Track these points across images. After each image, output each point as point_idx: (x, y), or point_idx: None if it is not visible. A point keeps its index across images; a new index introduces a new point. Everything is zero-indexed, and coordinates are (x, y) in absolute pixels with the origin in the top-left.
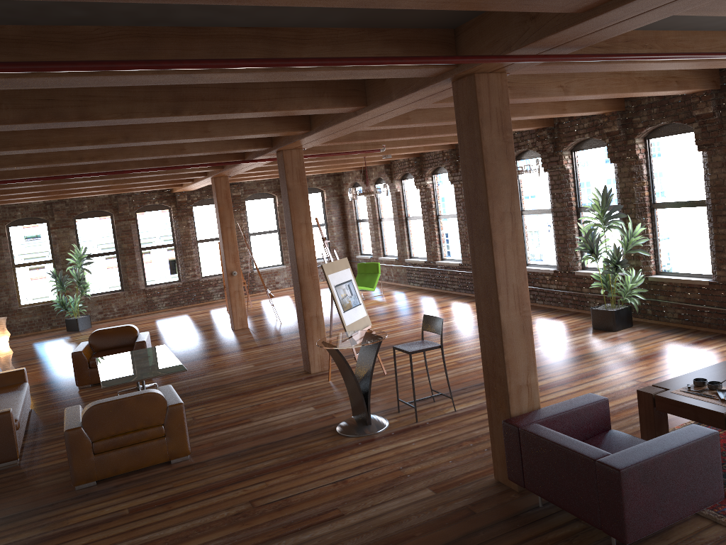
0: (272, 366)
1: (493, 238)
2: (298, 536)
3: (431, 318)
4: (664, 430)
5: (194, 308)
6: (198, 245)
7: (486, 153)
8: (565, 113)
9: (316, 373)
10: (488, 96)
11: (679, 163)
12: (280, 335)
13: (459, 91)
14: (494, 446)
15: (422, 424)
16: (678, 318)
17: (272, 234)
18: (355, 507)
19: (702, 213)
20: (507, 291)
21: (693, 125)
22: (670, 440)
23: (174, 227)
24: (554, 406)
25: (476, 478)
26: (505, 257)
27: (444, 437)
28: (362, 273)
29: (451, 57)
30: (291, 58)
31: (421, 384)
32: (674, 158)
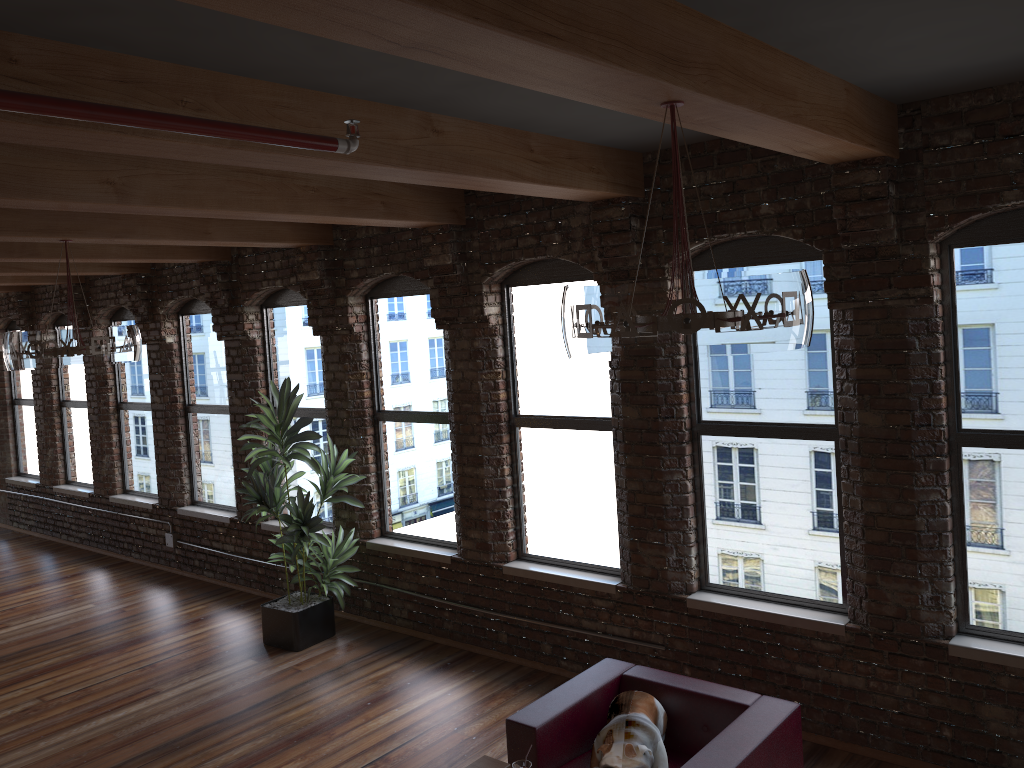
0: None
1: None
2: None
3: None
4: None
5: None
6: None
7: None
8: (208, 239)
9: None
10: None
11: (415, 345)
12: None
13: None
14: None
15: None
16: (409, 619)
17: None
18: None
19: (446, 436)
20: None
21: (429, 284)
22: None
23: None
24: None
25: None
26: None
27: None
28: None
29: None
30: None
31: None
32: (408, 336)
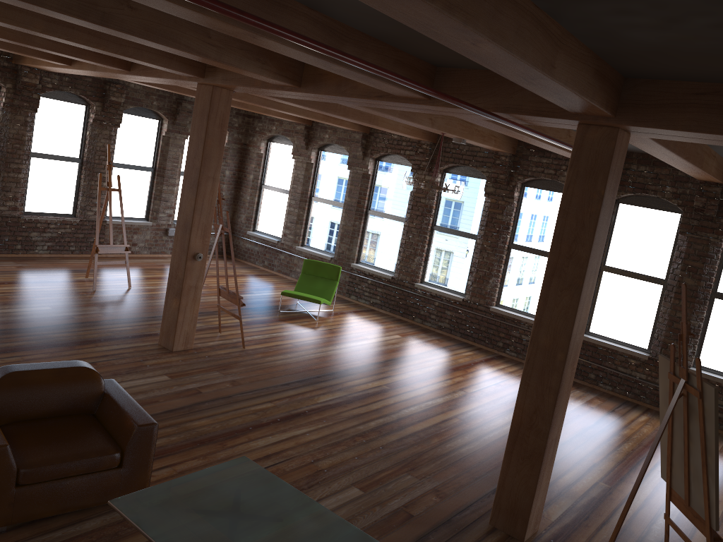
0: (404, 499)
1: None
2: None
3: None
4: None
5: (9, 264)
6: (31, 160)
7: None
8: None
9: (530, 541)
10: None
11: None
12: (287, 386)
13: None
14: None
15: None
16: None
17: (144, 172)
18: None
19: None
20: None
21: None
22: None
23: (0, 121)
24: None
25: None
26: None
27: None
28: (310, 274)
29: None
30: None
31: None
32: None
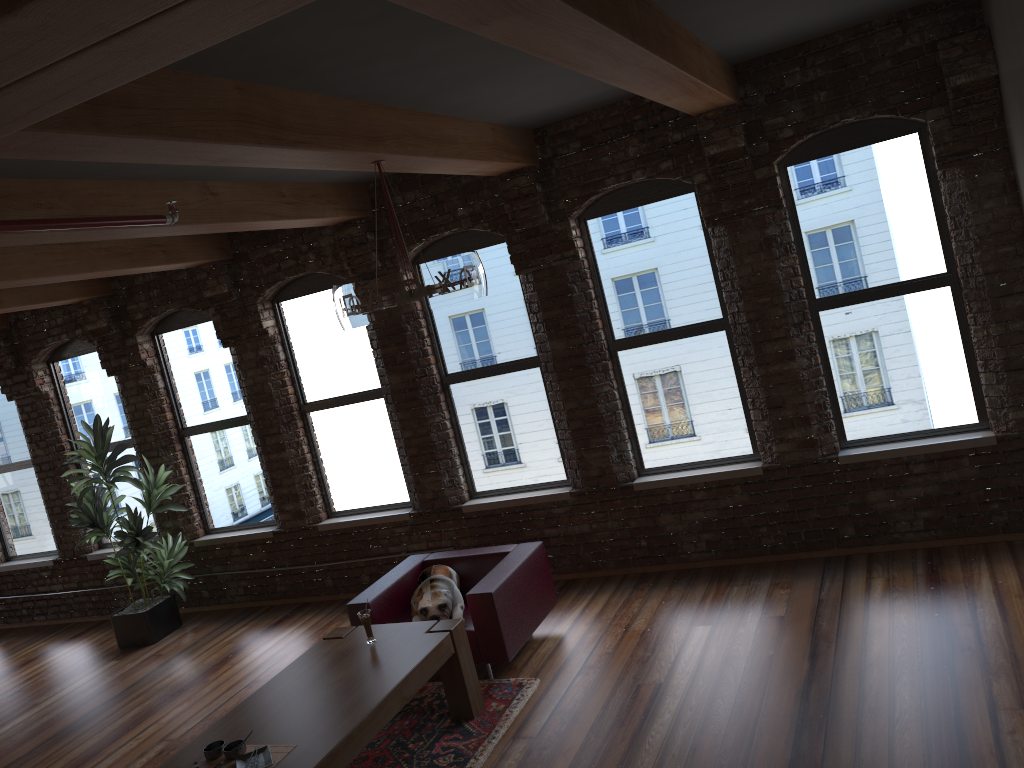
0: None
1: None
2: None
3: None
4: None
5: None
6: None
7: None
8: (3, 307)
9: None
10: None
11: (206, 366)
12: None
13: None
14: None
15: None
16: (246, 594)
17: None
18: None
19: (248, 435)
20: None
21: (210, 311)
22: None
23: None
24: None
25: None
26: None
27: None
28: None
29: None
30: None
31: None
32: (198, 359)
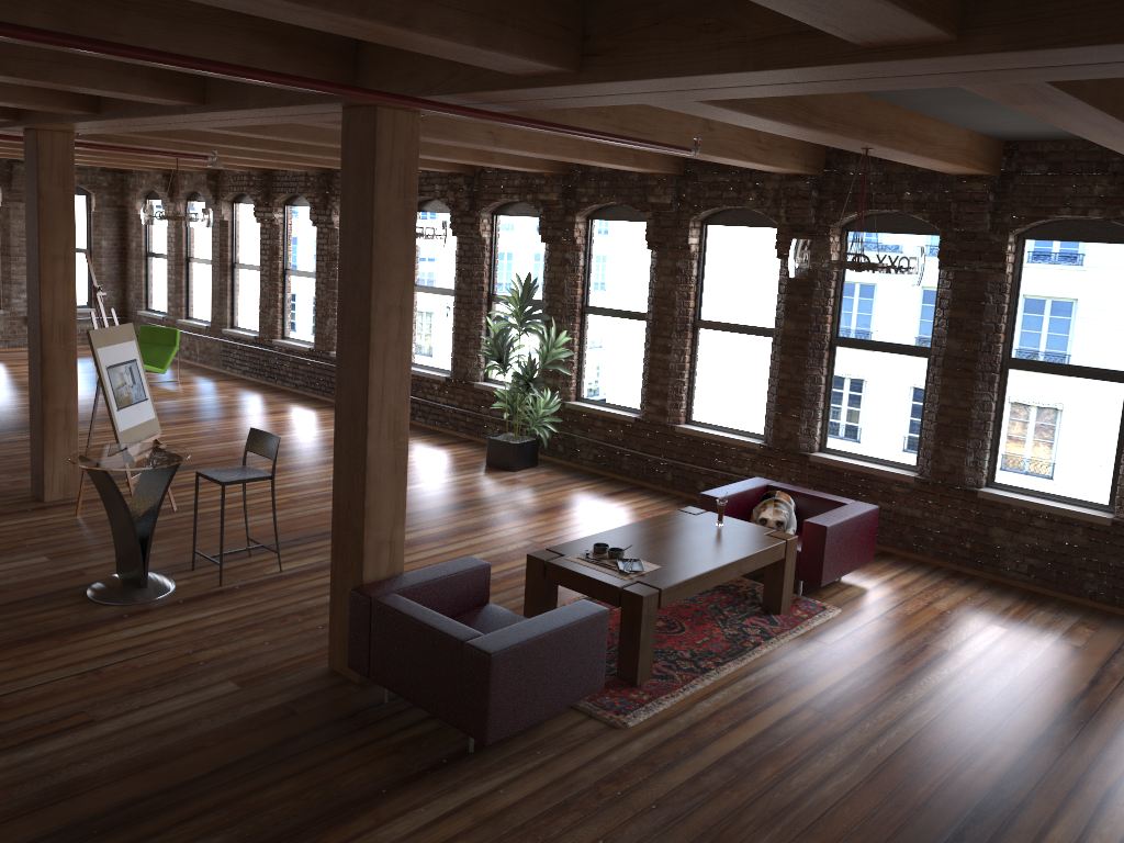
0: None
1: (371, 339)
2: (15, 755)
3: (262, 435)
4: (552, 605)
5: None
6: None
7: (377, 220)
8: (492, 163)
9: (54, 502)
10: (392, 142)
11: (624, 259)
12: None
13: (352, 124)
14: (334, 622)
15: (228, 589)
16: (594, 461)
17: None
18: (114, 709)
19: (640, 330)
20: (382, 414)
21: (647, 215)
22: (554, 618)
23: None
24: (422, 571)
25: (303, 666)
26: (385, 368)
27: (260, 608)
28: (147, 343)
29: (349, 87)
30: (109, 42)
31: (232, 530)
32: (619, 252)
